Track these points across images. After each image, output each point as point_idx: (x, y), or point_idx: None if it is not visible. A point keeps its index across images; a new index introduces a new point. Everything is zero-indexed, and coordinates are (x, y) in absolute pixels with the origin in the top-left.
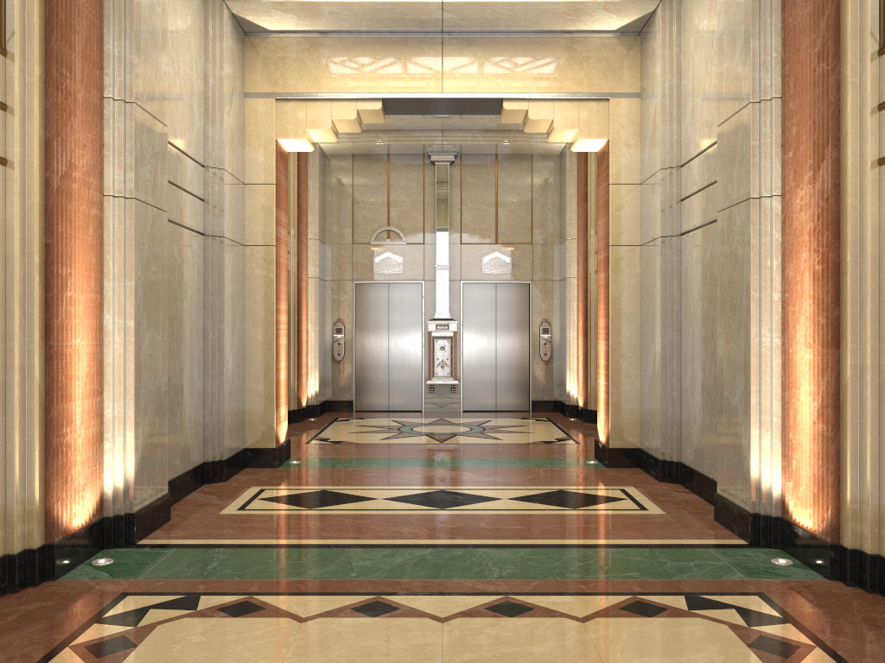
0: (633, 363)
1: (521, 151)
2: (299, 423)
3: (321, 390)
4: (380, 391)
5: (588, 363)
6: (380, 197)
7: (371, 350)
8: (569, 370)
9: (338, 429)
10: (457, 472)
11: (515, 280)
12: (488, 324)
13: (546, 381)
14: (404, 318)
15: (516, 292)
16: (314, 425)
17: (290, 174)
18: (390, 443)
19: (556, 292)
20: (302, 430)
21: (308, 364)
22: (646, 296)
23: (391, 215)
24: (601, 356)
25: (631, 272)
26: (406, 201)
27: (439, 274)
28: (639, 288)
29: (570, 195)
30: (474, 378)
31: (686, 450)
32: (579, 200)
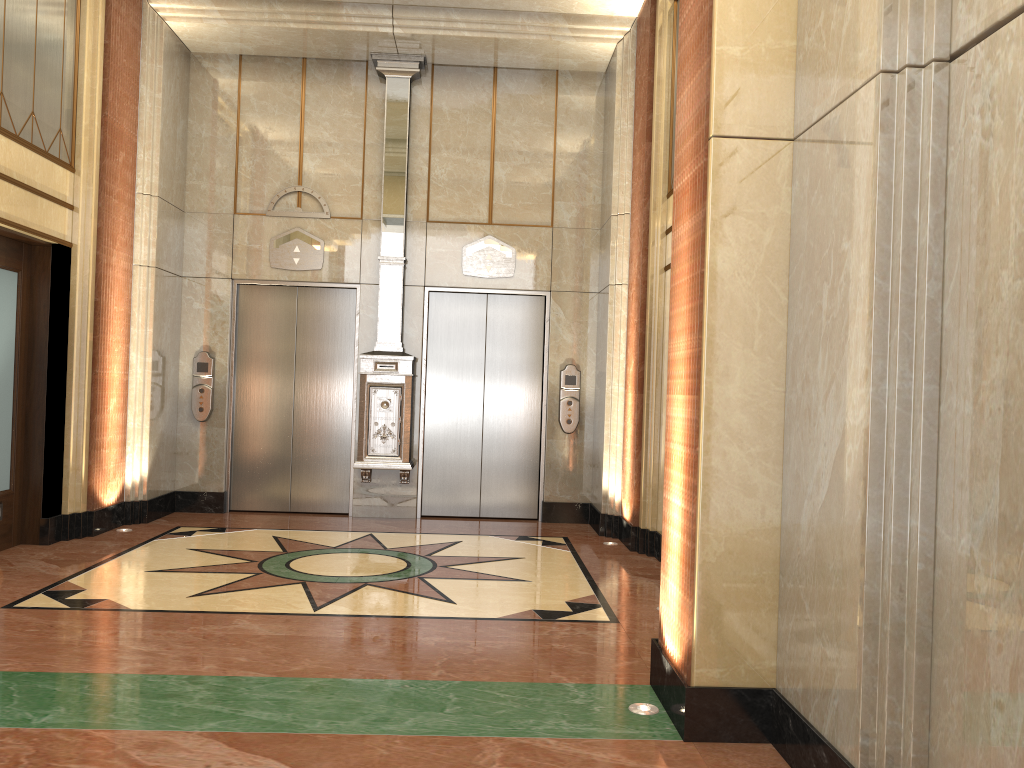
0: (765, 458)
1: (538, 61)
2: (85, 539)
3: (158, 474)
4: (276, 477)
5: (644, 442)
6: (287, 133)
7: (262, 405)
8: (609, 452)
9: (140, 559)
10: (253, 762)
11: (521, 289)
12: (472, 365)
13: (569, 468)
14: (324, 349)
15: (522, 310)
16: (107, 545)
17: (84, 58)
18: (199, 609)
19: (591, 313)
20: (62, 560)
21: (127, 426)
22: (813, 271)
23: (305, 166)
24: (678, 436)
25: (766, 210)
26: (333, 143)
27: (386, 272)
28: (788, 256)
29: (621, 136)
30: (444, 459)
31: (960, 765)
32: (637, 143)
